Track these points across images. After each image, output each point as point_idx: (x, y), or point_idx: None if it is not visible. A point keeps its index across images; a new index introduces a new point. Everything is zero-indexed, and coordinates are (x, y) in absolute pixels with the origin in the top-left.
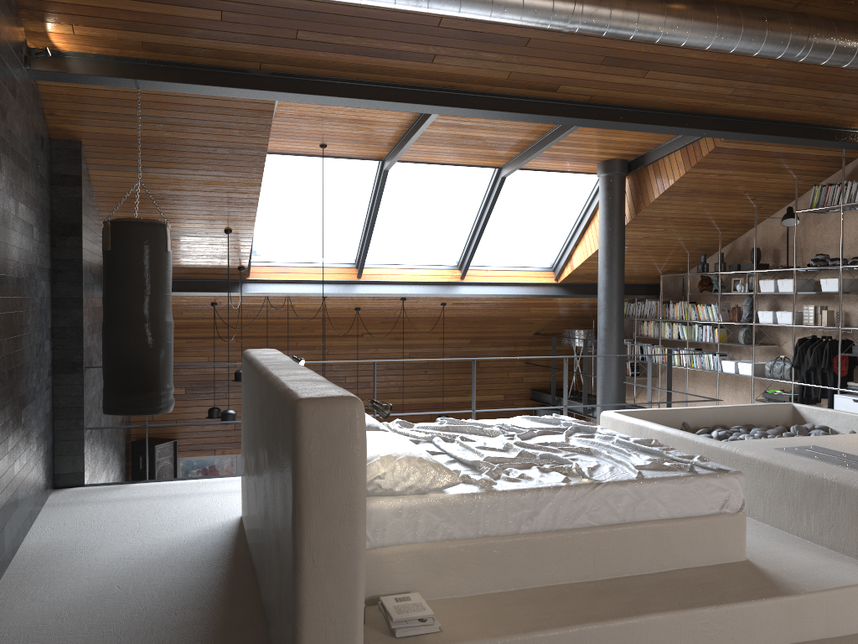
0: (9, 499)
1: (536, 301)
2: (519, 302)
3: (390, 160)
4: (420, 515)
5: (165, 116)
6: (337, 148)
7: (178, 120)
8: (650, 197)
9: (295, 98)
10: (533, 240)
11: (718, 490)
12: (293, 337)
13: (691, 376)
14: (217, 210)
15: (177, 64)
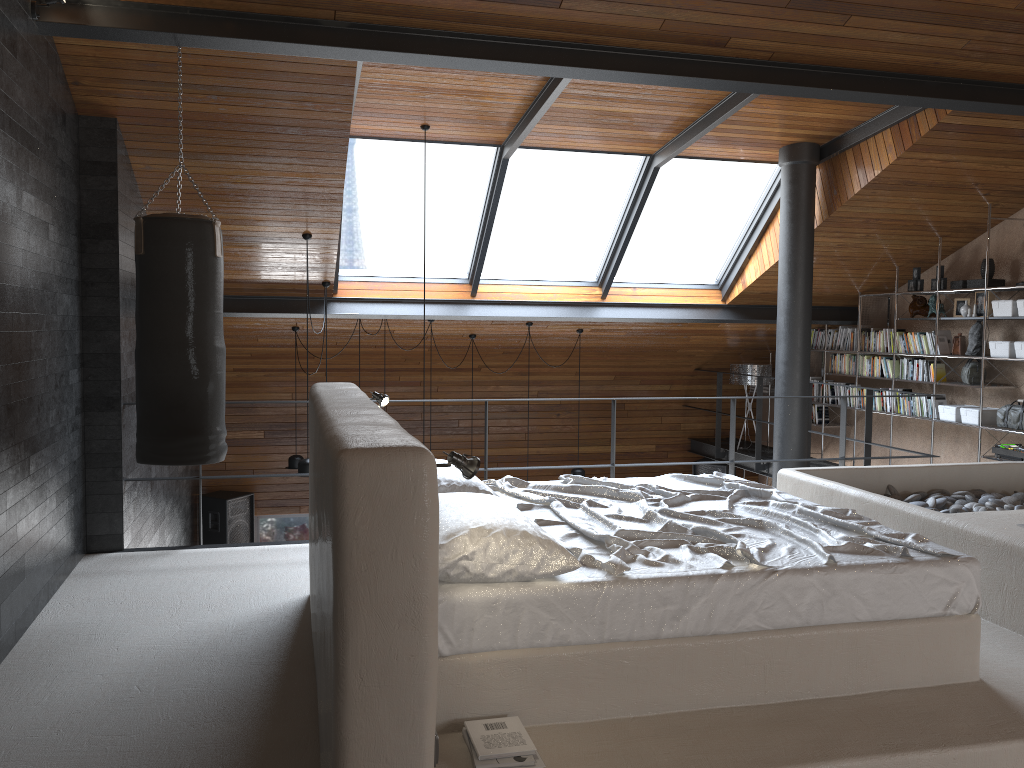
0: (9, 569)
1: (698, 328)
2: (676, 328)
3: (511, 145)
4: (521, 610)
5: (218, 84)
6: (443, 129)
7: (234, 90)
8: (848, 192)
9: (380, 57)
10: (694, 249)
11: (942, 583)
12: (394, 370)
13: (897, 424)
14: (292, 209)
15: (228, 13)
